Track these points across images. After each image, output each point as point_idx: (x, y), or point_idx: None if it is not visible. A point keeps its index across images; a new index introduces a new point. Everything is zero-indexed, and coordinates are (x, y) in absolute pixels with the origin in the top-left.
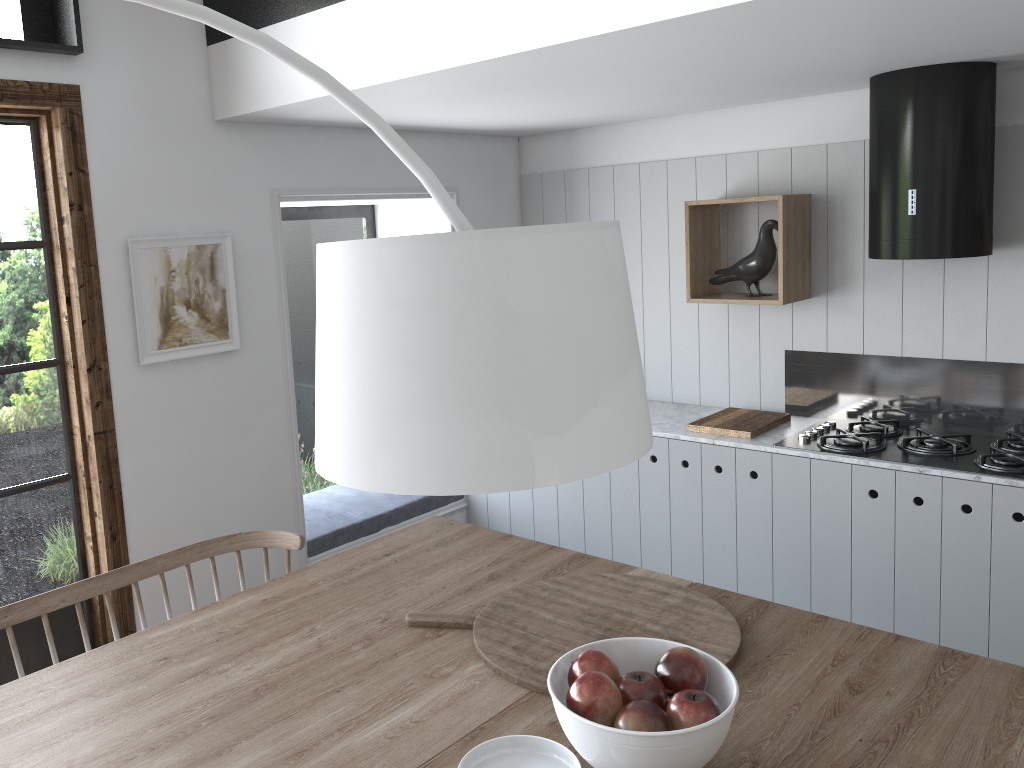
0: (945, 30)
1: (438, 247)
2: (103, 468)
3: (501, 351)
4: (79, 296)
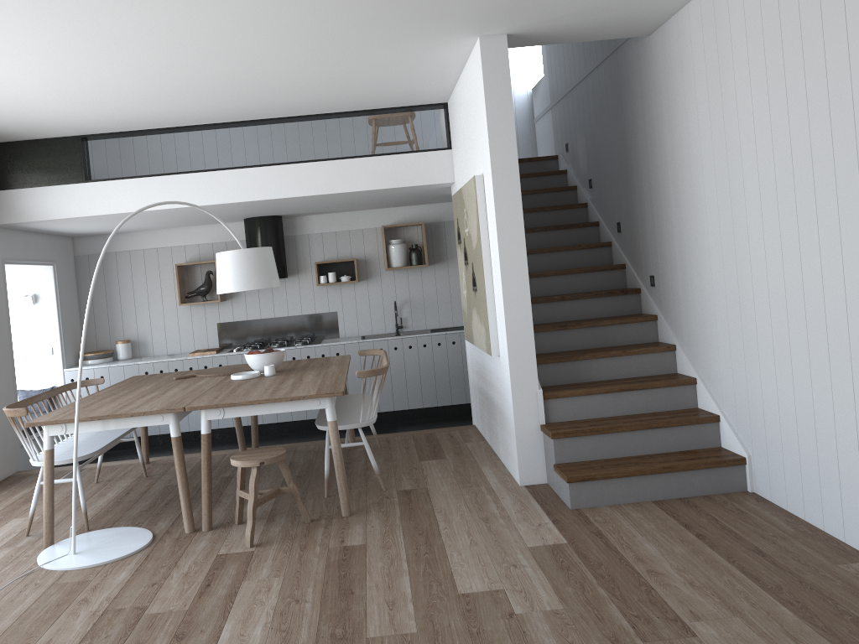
0: (278, 208)
1: (256, 249)
2: None
3: (266, 266)
4: None
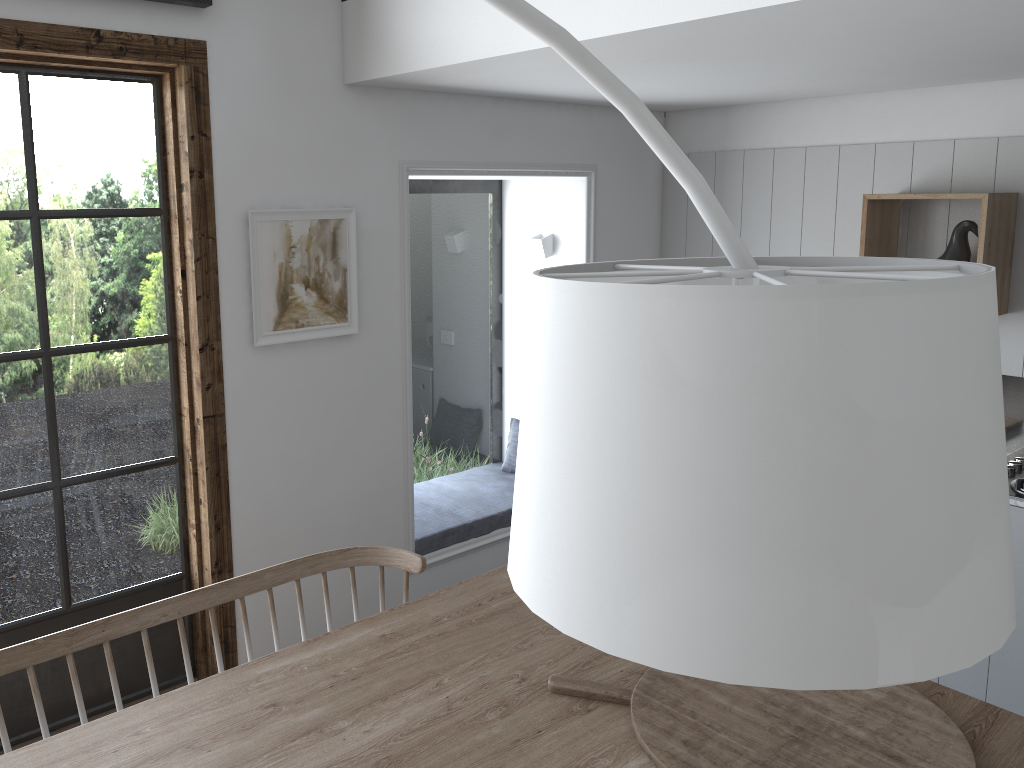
0: None
1: (752, 307)
2: (210, 454)
3: (841, 474)
4: (195, 270)
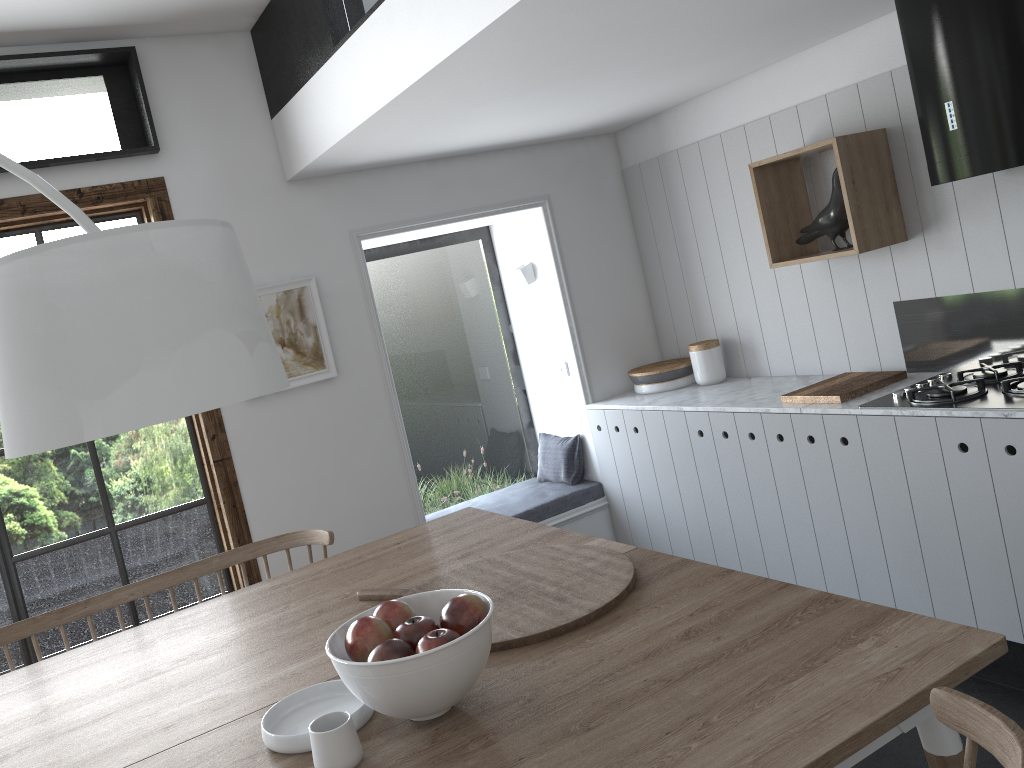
0: None
1: (3, 267)
2: (225, 490)
3: (48, 339)
4: None
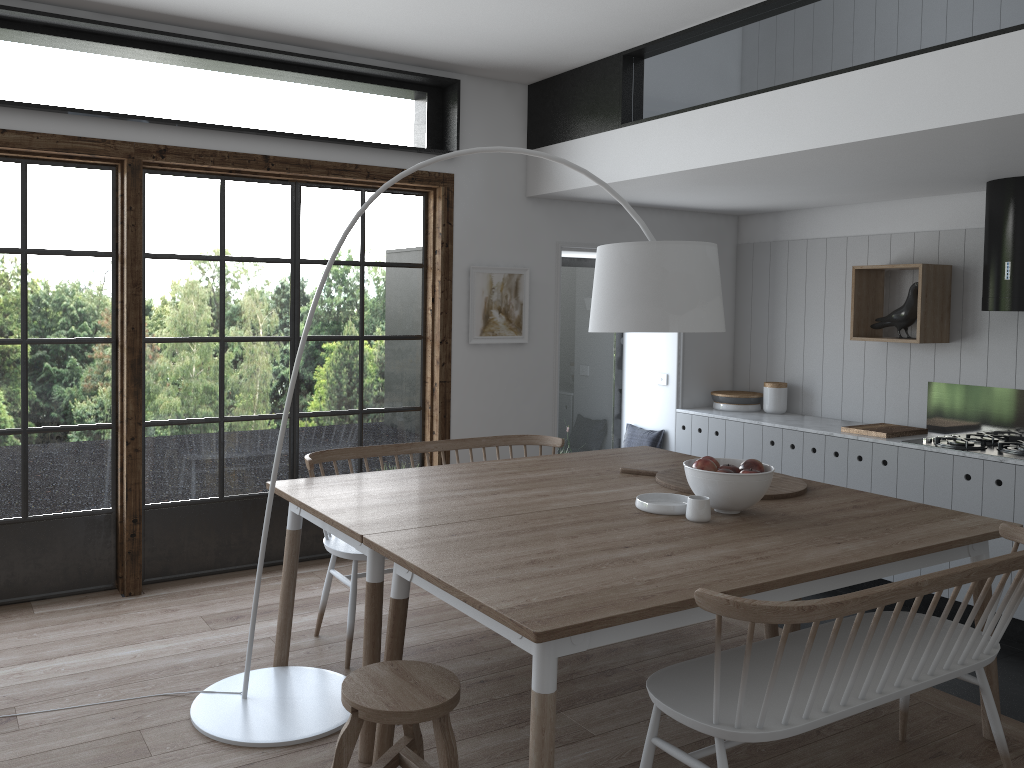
0: (995, 157)
1: (641, 246)
2: (442, 404)
3: (660, 283)
4: (440, 297)
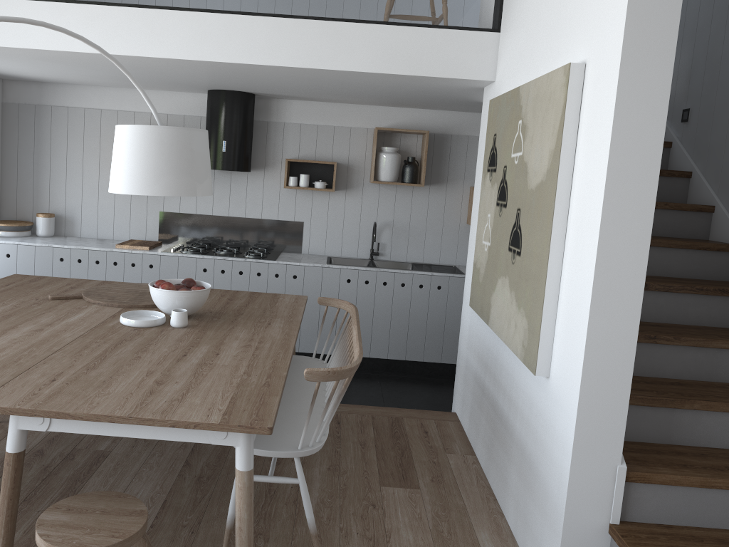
0: (247, 81)
1: (177, 130)
2: None
3: (191, 160)
4: None
